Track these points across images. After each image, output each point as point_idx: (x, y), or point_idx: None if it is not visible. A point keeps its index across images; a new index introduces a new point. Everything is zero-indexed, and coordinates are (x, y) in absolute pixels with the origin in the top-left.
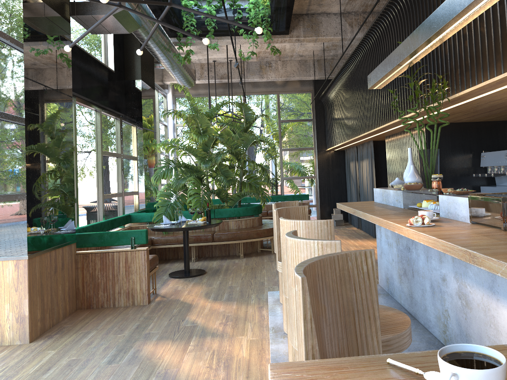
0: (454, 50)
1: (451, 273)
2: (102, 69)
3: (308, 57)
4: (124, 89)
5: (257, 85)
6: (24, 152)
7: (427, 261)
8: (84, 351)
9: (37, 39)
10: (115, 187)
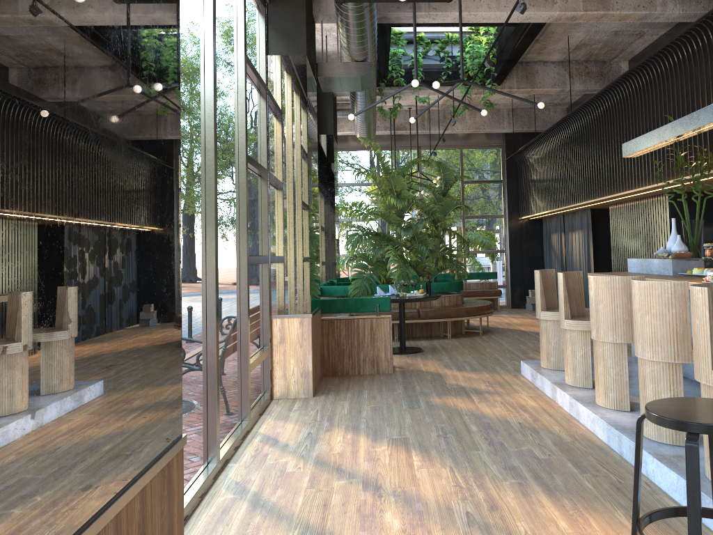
0: None
1: None
2: None
3: (502, 105)
4: None
5: (436, 138)
6: (308, 215)
7: None
8: (376, 402)
9: (310, 105)
10: None
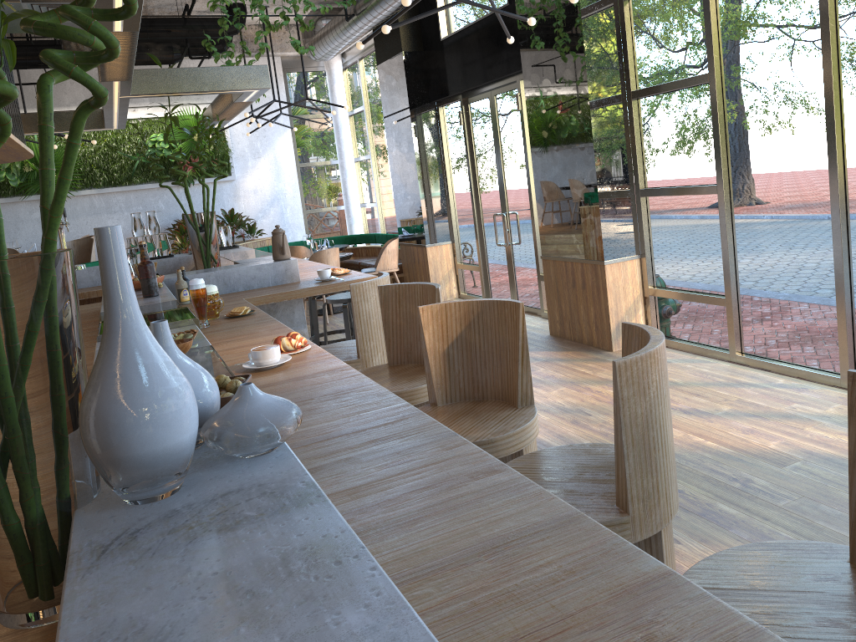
0: None
1: None
2: None
3: None
4: None
5: None
6: None
7: None
8: None
9: None
10: None
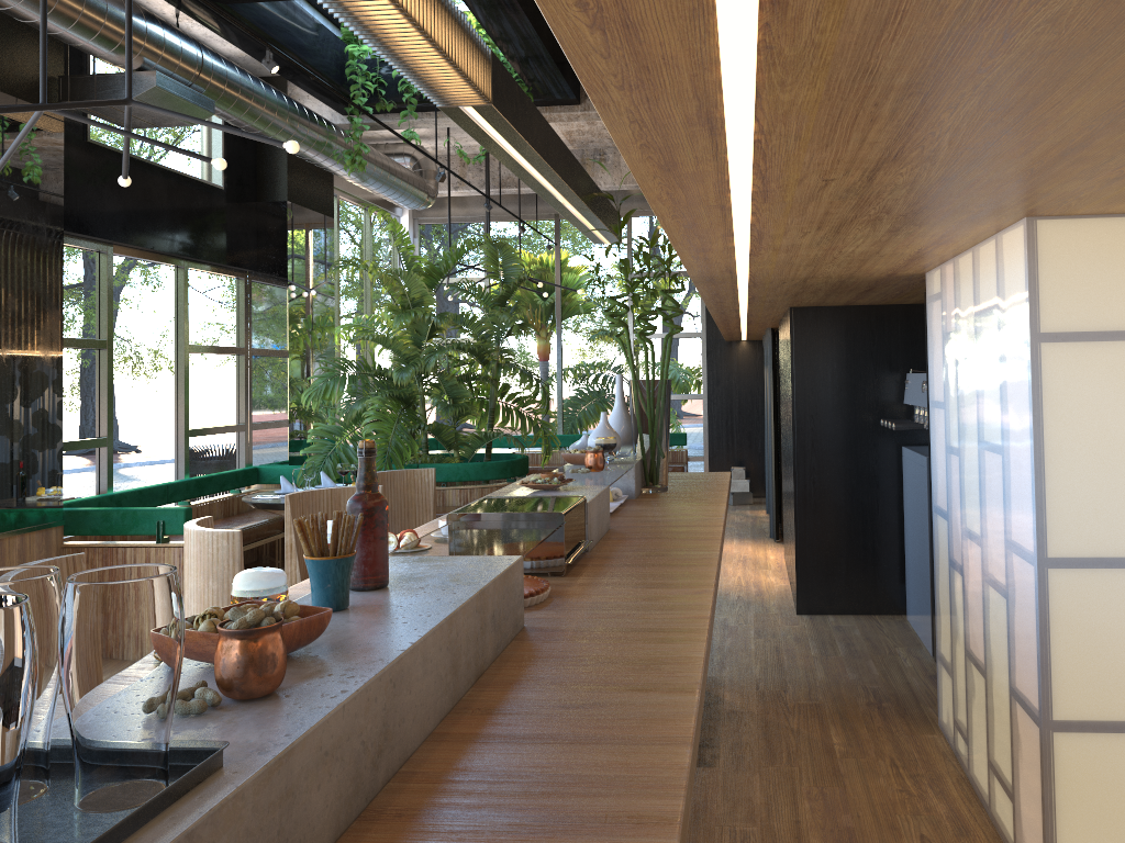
0: None
1: None
2: (186, 185)
3: None
4: (255, 219)
5: None
6: None
7: None
8: None
9: None
10: (228, 413)
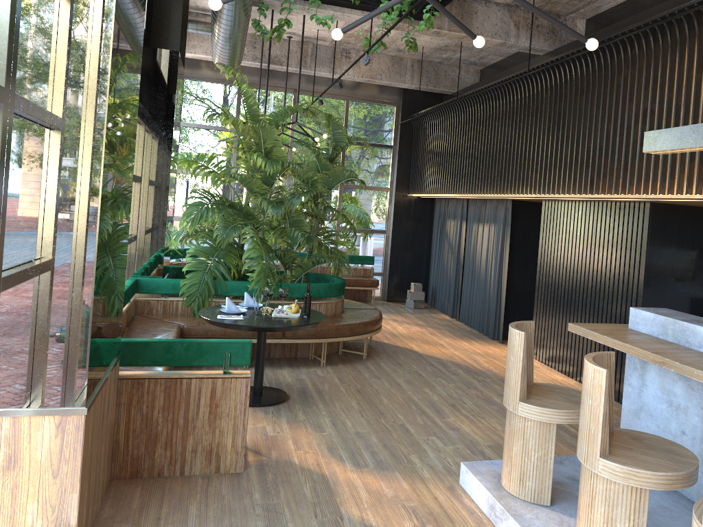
0: None
1: None
2: None
3: (408, 54)
4: (148, 62)
5: (318, 82)
6: (98, 198)
7: None
8: None
9: None
10: None
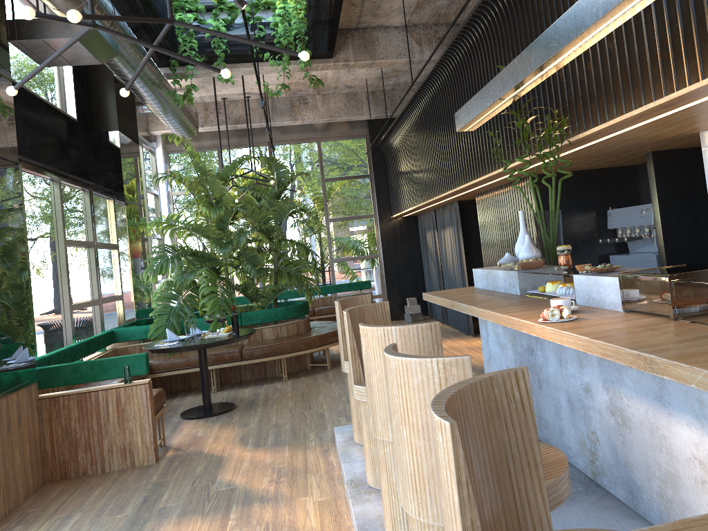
0: (573, 75)
1: (598, 381)
2: (58, 117)
3: (358, 88)
4: (93, 145)
5: (288, 131)
6: None
7: (560, 366)
8: None
9: None
10: (87, 291)
